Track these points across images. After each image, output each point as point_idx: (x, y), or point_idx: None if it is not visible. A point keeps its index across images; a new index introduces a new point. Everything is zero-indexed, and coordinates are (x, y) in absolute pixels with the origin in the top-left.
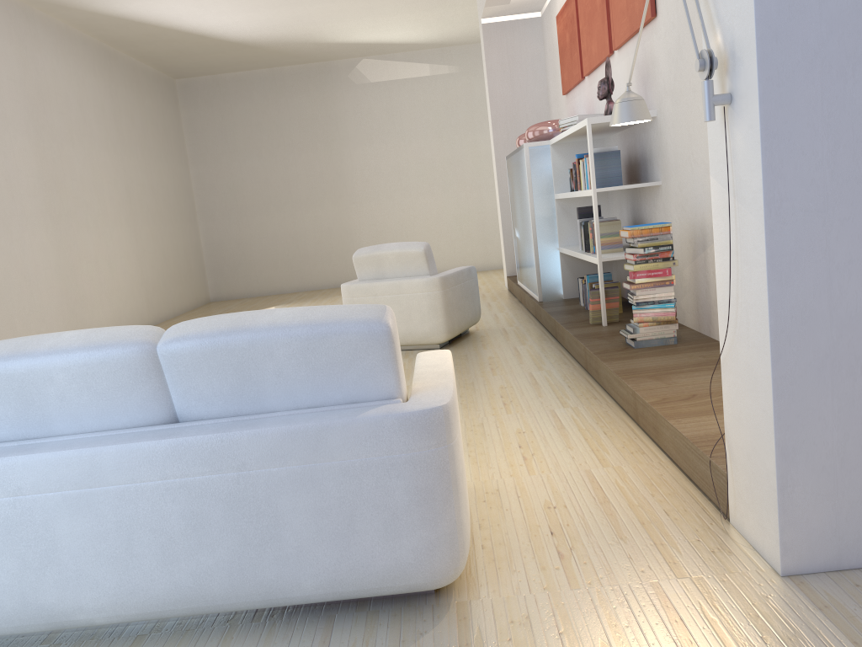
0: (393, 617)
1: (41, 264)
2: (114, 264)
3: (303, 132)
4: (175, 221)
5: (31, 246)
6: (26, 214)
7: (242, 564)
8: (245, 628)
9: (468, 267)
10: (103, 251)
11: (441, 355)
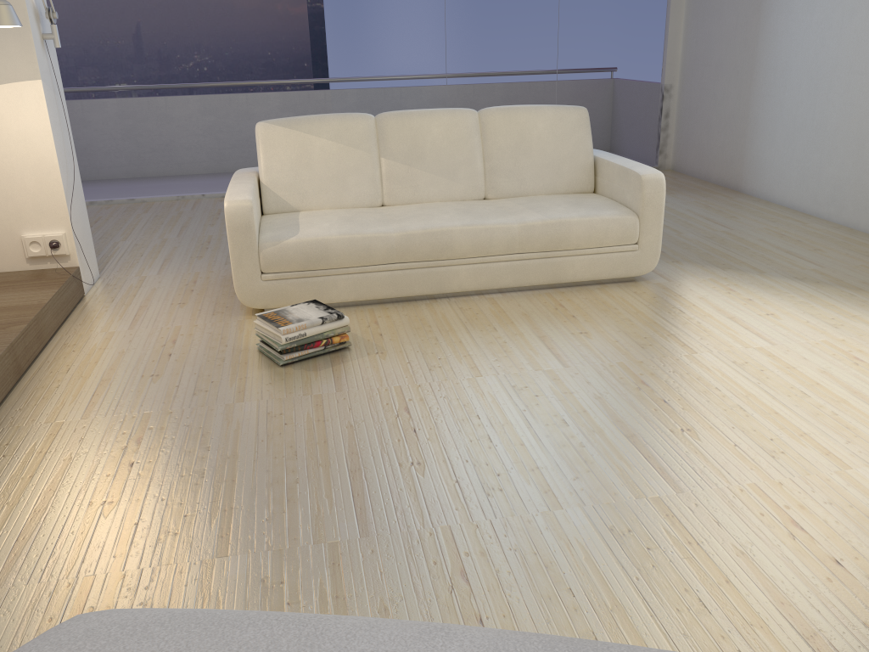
0: None
1: None
2: None
3: None
4: None
5: None
6: None
7: None
8: None
9: None
10: None
11: (233, 189)
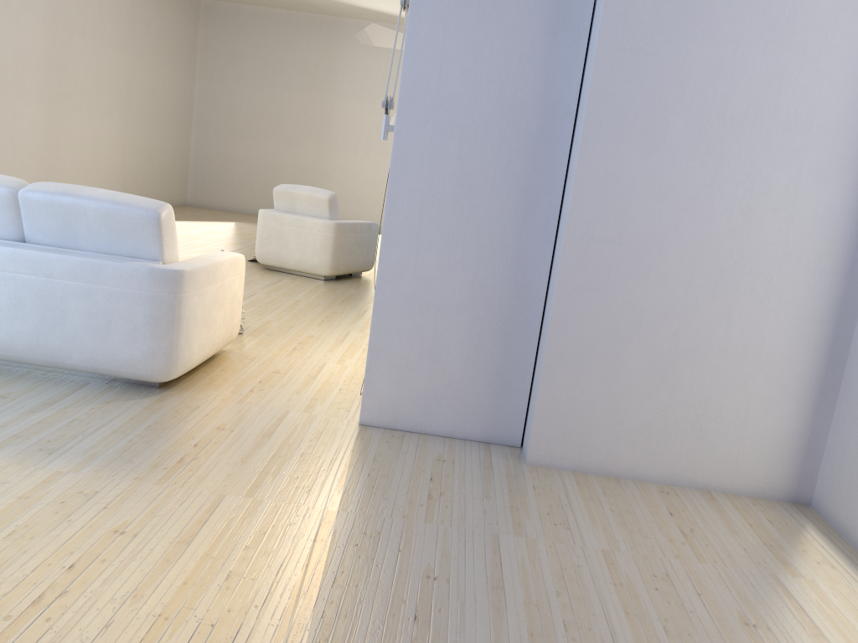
0: (123, 391)
1: (29, 131)
2: (98, 149)
3: (303, 75)
4: (169, 125)
5: (23, 114)
6: (25, 87)
7: (38, 335)
8: (35, 376)
9: (369, 222)
10: (91, 135)
11: (228, 254)
